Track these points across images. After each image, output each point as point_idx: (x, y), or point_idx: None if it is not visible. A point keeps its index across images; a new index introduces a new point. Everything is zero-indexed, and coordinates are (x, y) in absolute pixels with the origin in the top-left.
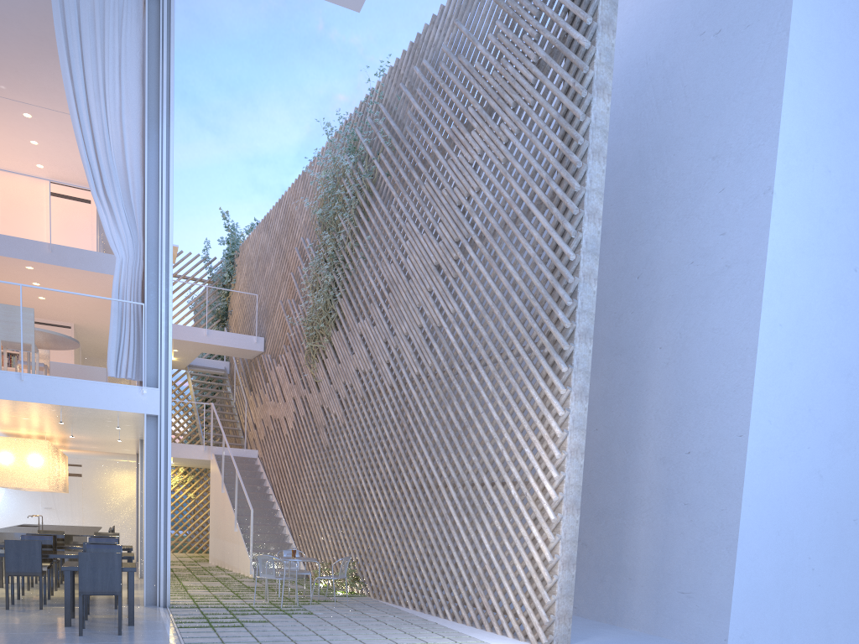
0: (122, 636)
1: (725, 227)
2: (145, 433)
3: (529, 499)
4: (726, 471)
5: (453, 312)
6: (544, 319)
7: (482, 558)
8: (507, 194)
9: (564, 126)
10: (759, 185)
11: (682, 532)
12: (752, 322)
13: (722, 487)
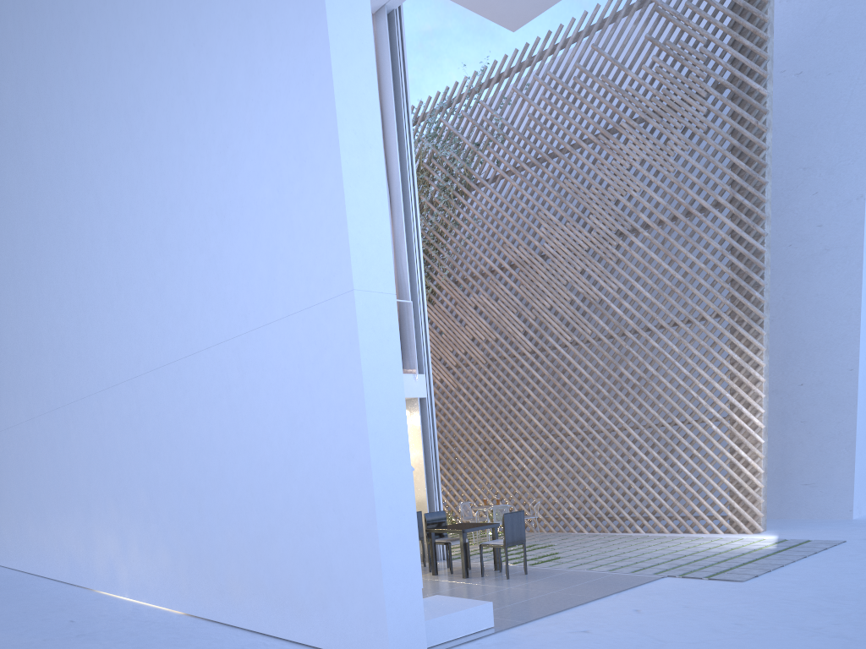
0: (530, 574)
1: (821, 221)
2: (419, 414)
3: (734, 430)
4: (840, 395)
5: (616, 290)
6: (739, 297)
7: (681, 480)
8: (682, 199)
9: (749, 153)
10: (851, 193)
11: (801, 442)
12: (854, 290)
13: (837, 406)
